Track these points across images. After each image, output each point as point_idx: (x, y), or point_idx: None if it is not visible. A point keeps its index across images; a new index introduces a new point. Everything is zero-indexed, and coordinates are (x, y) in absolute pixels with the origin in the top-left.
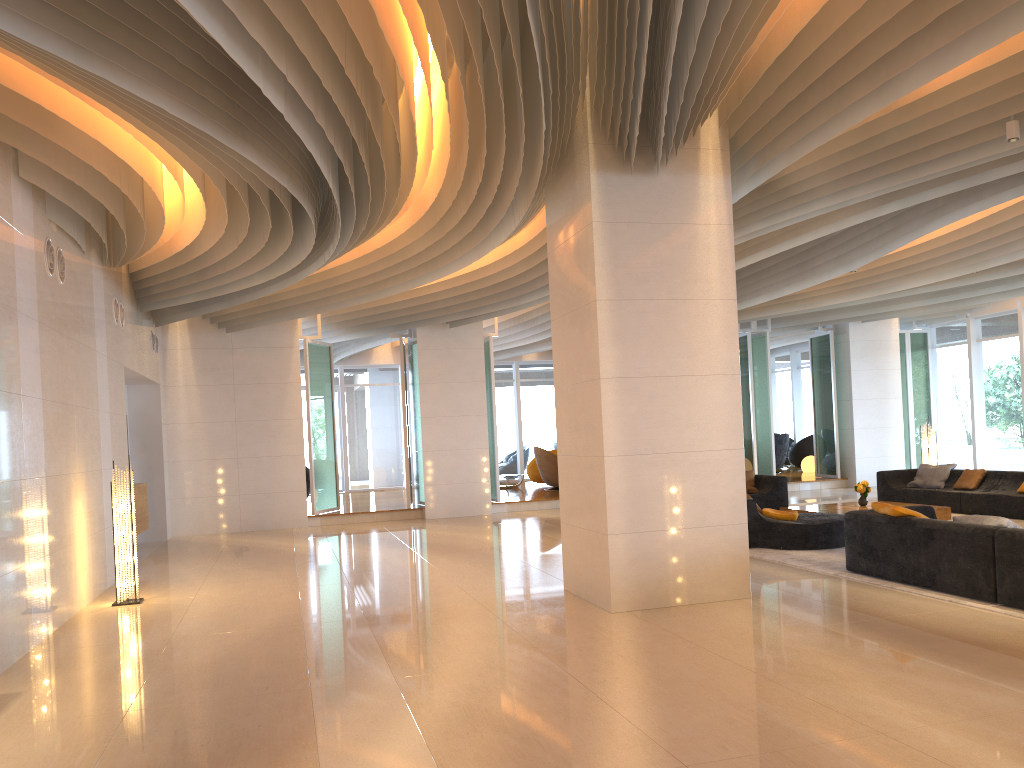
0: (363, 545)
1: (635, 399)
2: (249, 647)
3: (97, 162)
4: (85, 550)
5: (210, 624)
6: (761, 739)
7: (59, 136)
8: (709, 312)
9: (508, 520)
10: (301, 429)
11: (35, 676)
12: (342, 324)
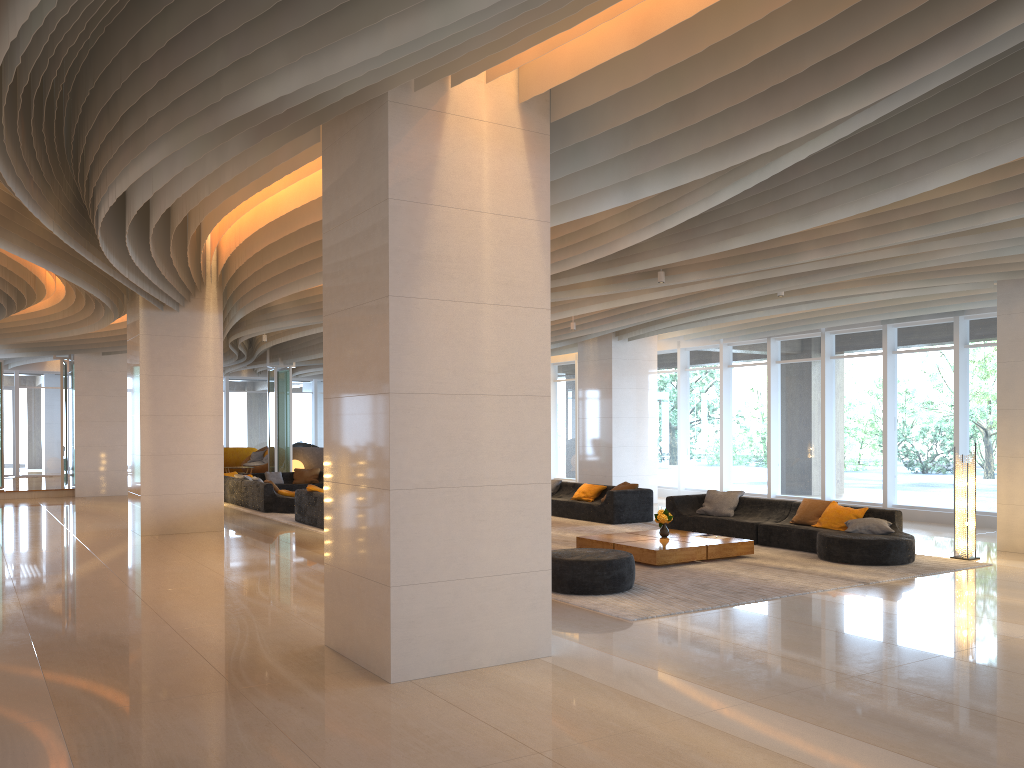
0: (15, 510)
1: (160, 426)
2: None
3: None
4: None
5: None
6: (146, 562)
7: None
8: (207, 383)
9: None
10: None
11: None
12: (13, 346)
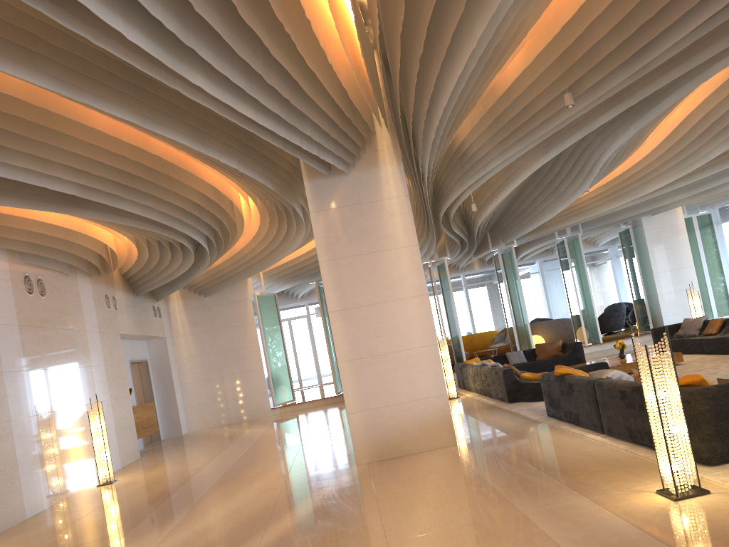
0: (284, 426)
1: (354, 322)
2: (130, 509)
3: (37, 227)
4: (81, 454)
5: (130, 495)
6: None
7: (2, 220)
8: (399, 256)
9: None
10: (259, 352)
11: (5, 538)
12: (280, 279)
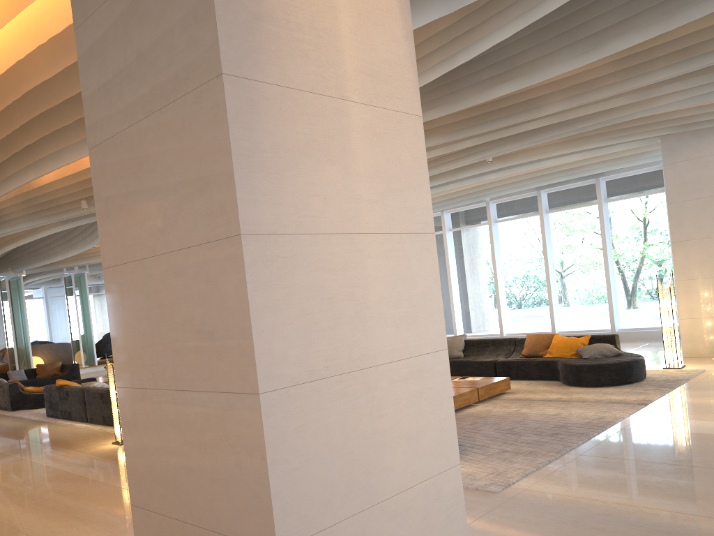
0: None
1: None
2: None
3: None
4: None
5: None
6: None
7: None
8: None
9: None
10: None
11: None
12: None
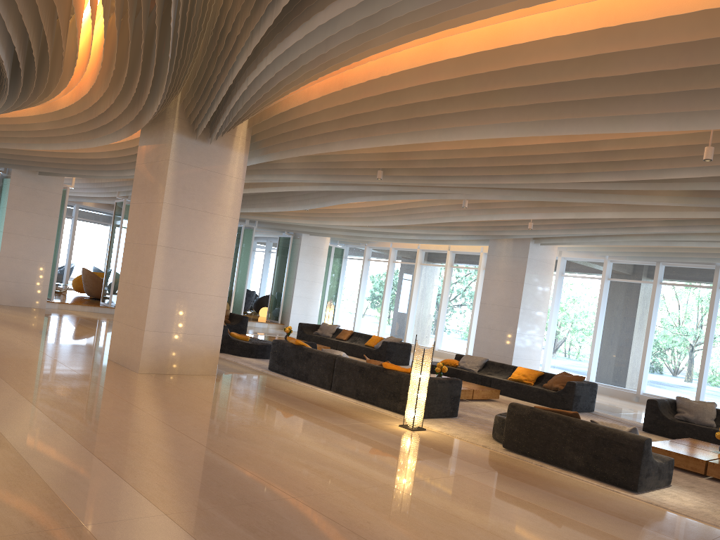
0: None
1: (174, 260)
2: None
3: None
4: None
5: None
6: (211, 425)
7: None
8: (223, 223)
9: (59, 314)
10: None
11: None
12: None
